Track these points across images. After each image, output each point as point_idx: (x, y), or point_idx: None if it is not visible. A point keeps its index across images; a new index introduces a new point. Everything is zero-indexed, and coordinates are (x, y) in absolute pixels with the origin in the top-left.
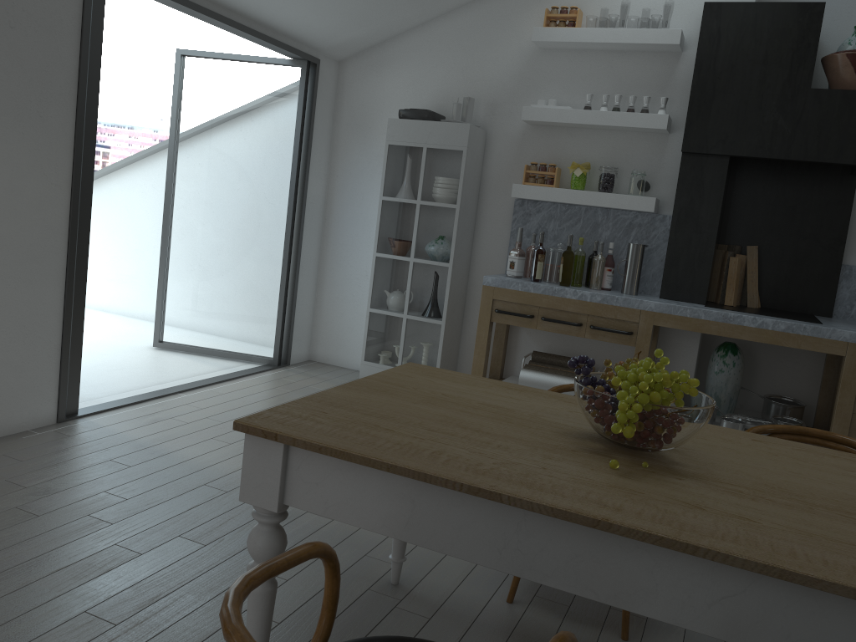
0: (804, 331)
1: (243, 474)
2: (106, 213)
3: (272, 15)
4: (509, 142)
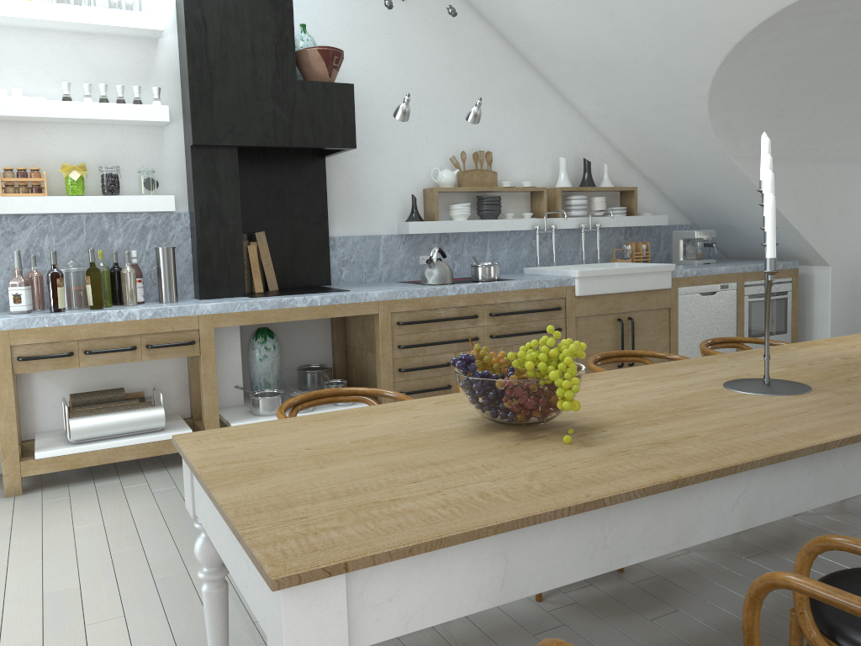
0: (346, 300)
1: None
2: None
3: None
4: None
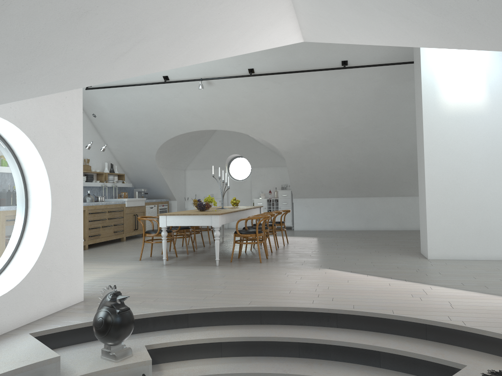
0: None
1: (219, 222)
2: None
3: None
4: None
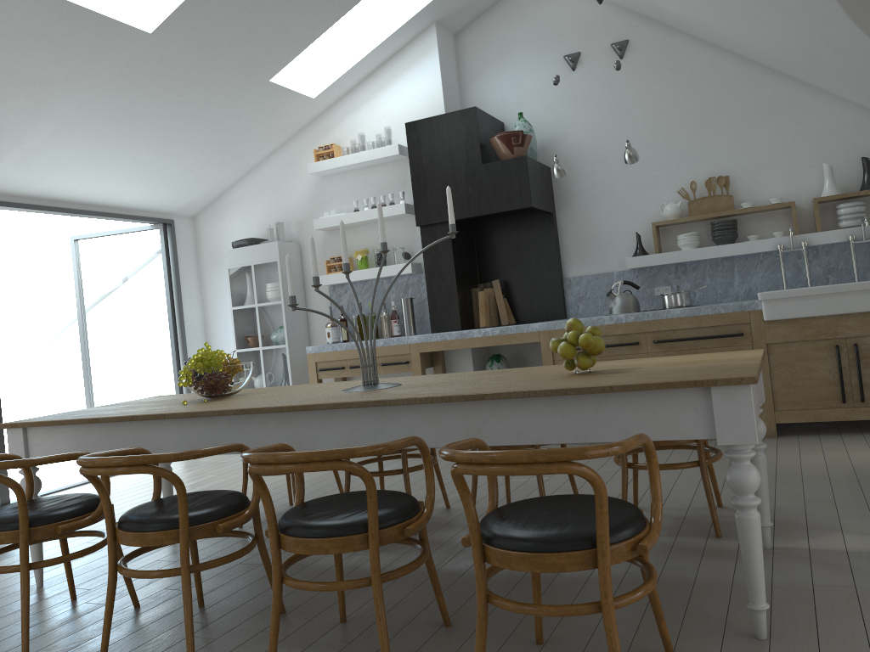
0: (511, 331)
1: (9, 450)
2: (55, 371)
3: (119, 200)
4: (316, 247)
